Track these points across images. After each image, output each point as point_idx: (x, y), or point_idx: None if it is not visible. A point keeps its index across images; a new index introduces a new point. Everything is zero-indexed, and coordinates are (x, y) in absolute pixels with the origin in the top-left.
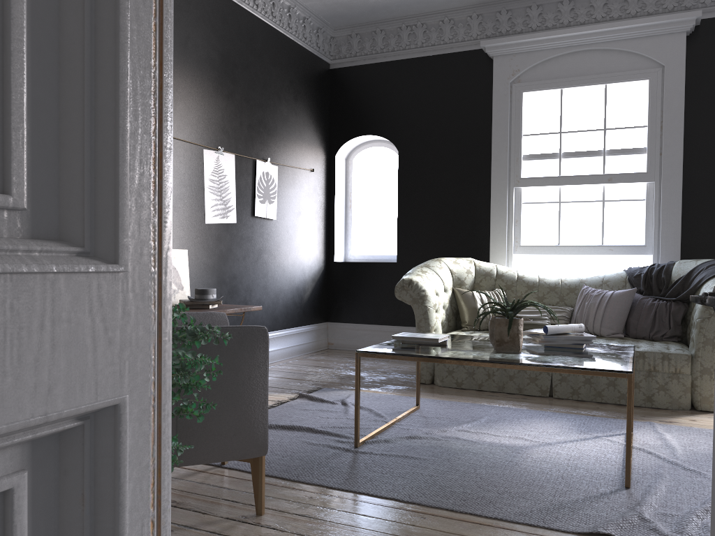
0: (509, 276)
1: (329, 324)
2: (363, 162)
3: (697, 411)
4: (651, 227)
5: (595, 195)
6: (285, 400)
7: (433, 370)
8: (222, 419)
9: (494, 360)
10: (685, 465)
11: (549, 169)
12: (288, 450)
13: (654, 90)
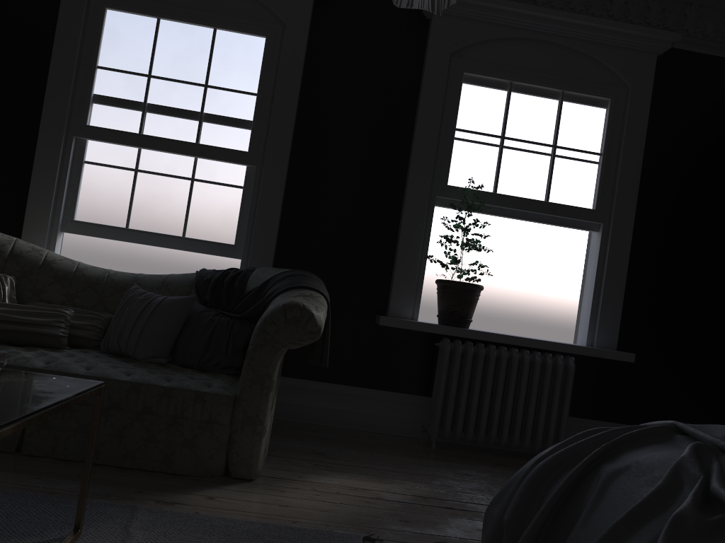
0: (30, 258)
1: None
2: None
3: (231, 478)
4: (246, 224)
5: (184, 170)
6: None
7: None
8: None
9: None
10: None
11: (127, 122)
12: None
13: (271, 51)
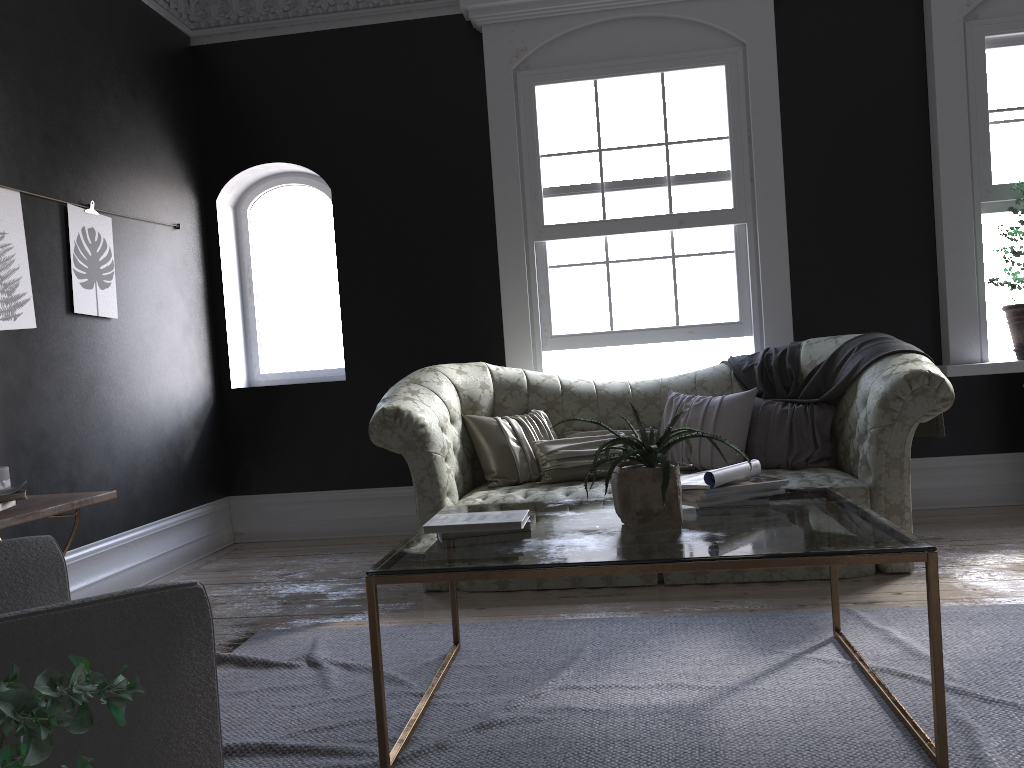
0: (549, 387)
1: (232, 499)
2: (267, 211)
3: (886, 574)
4: (747, 294)
5: (661, 248)
6: None
7: None
8: None
9: (665, 557)
10: (979, 692)
11: (587, 210)
12: None
13: (734, 81)
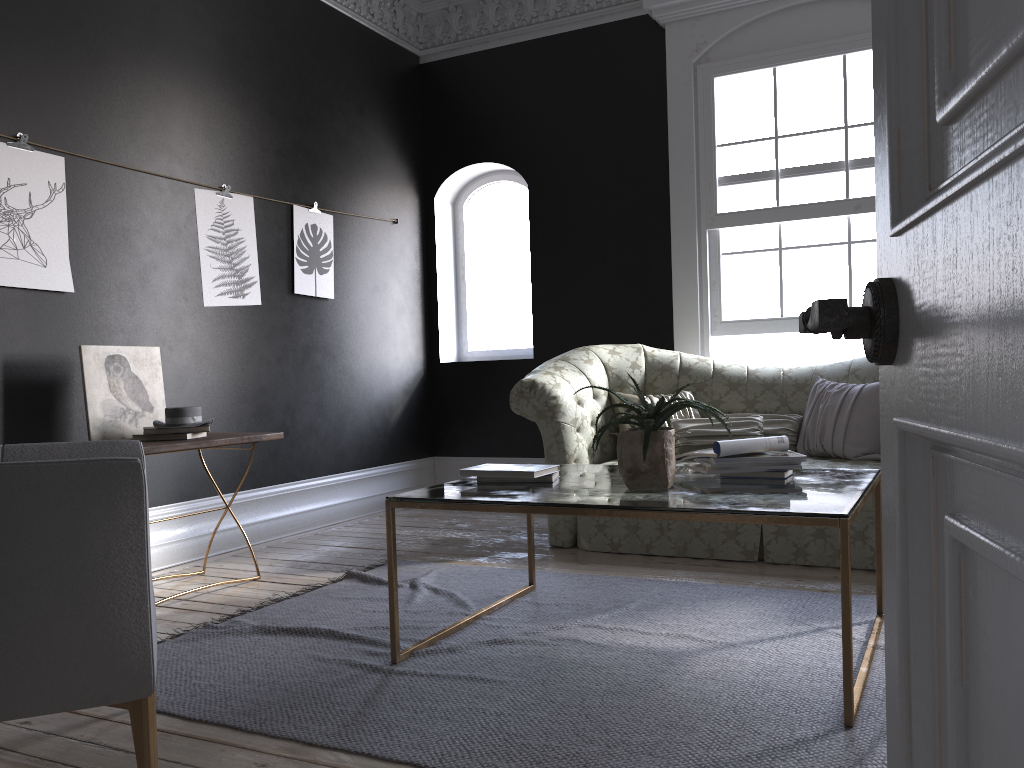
0: (700, 370)
1: (436, 459)
2: (479, 206)
3: None
4: None
5: (836, 234)
6: (322, 584)
7: (575, 526)
8: (54, 634)
9: (611, 504)
10: None
11: (760, 198)
12: (275, 673)
13: None
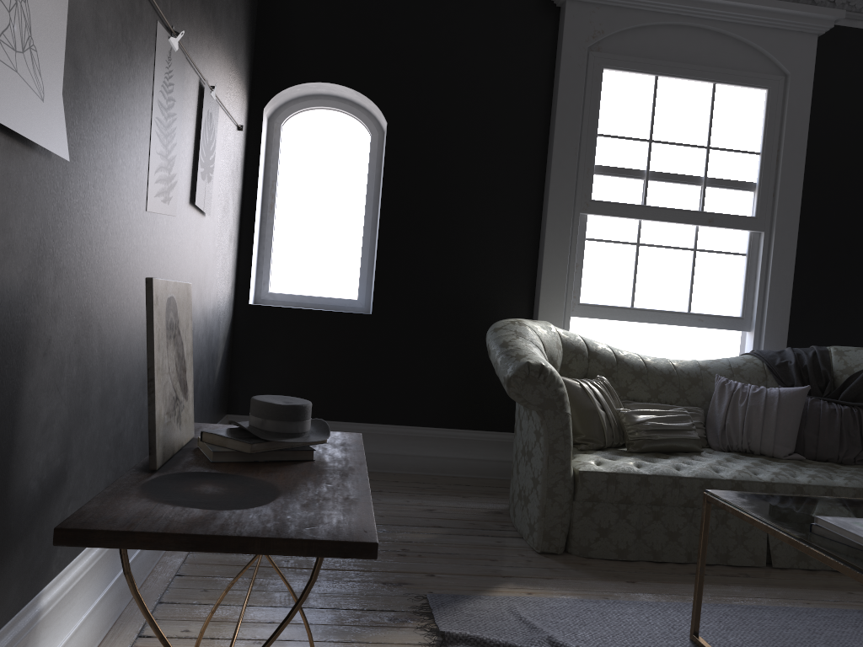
0: (606, 355)
1: (231, 418)
2: (300, 130)
3: None
4: (752, 294)
5: (686, 240)
6: None
7: (568, 529)
8: None
9: None
10: None
11: (630, 193)
12: None
13: (773, 105)
